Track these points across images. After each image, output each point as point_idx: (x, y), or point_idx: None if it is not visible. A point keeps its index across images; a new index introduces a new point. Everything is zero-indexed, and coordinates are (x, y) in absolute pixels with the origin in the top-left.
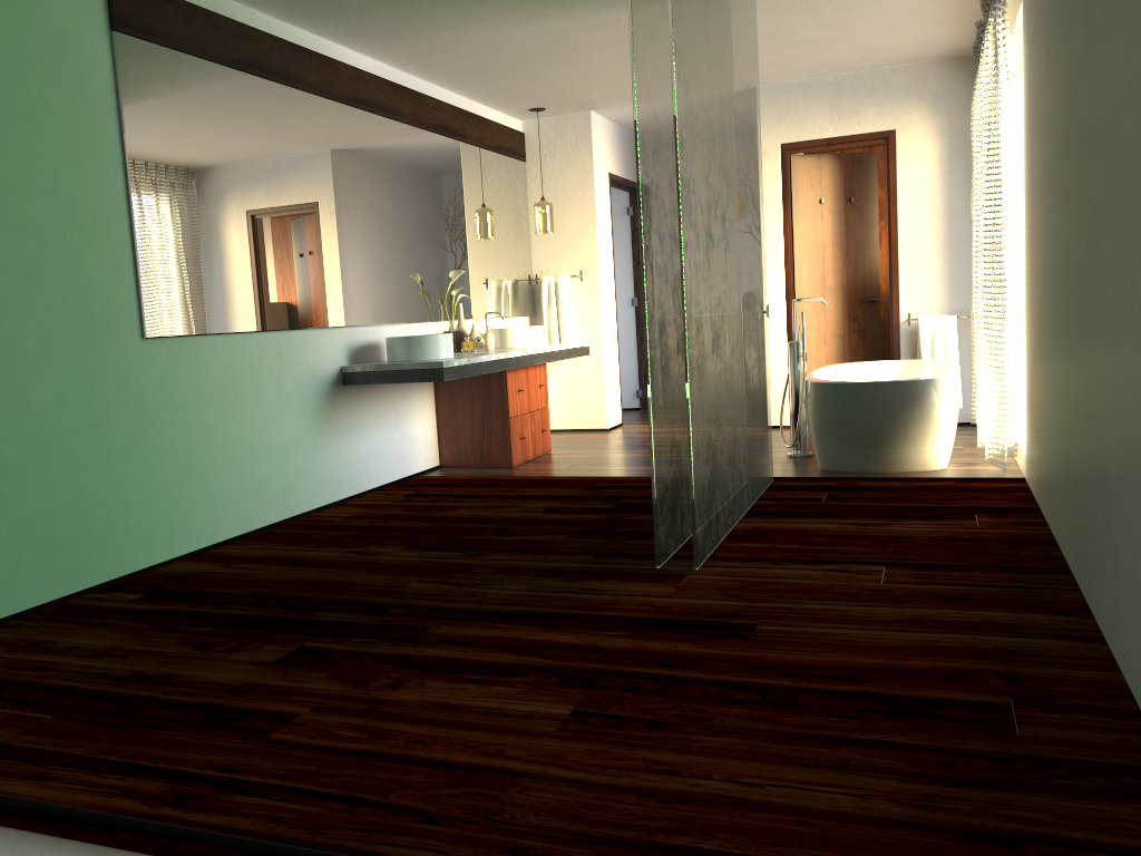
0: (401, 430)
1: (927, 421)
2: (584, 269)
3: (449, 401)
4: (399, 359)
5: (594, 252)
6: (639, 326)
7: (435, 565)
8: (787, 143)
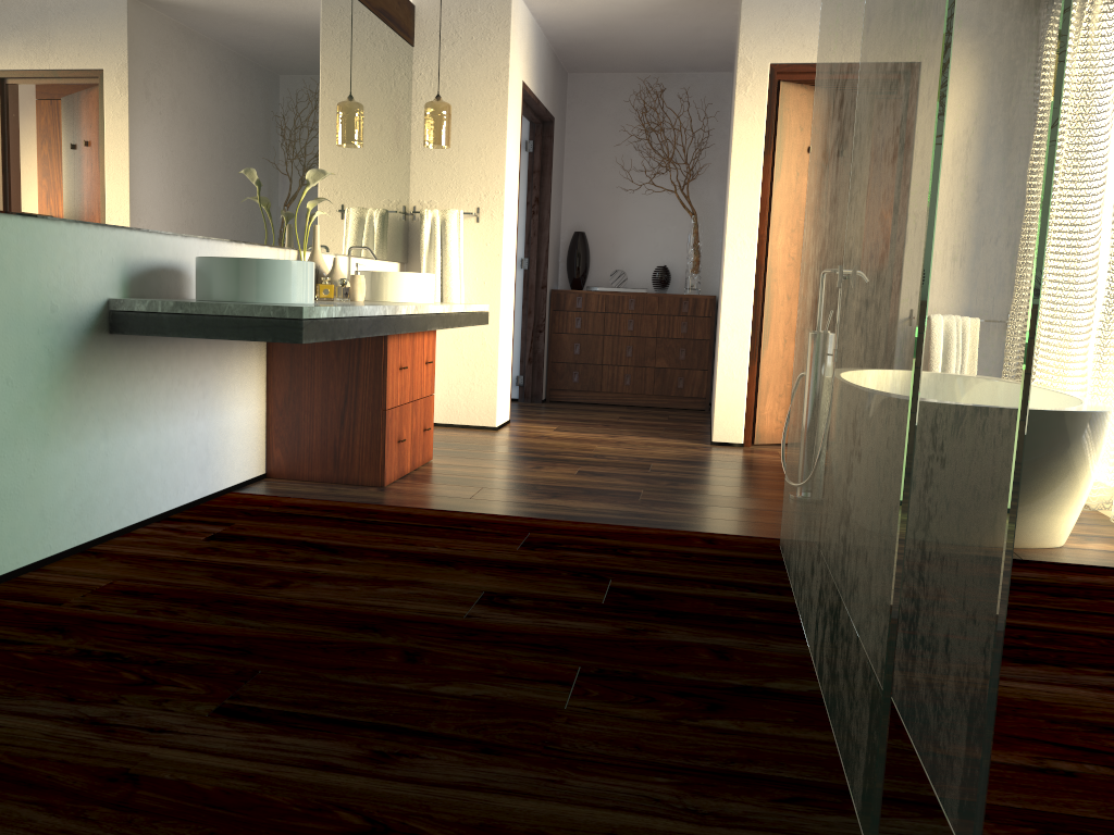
0: (209, 418)
1: (1075, 476)
2: (483, 206)
3: (290, 375)
4: (218, 297)
5: (499, 184)
6: (526, 294)
7: (295, 802)
8: (779, 63)
